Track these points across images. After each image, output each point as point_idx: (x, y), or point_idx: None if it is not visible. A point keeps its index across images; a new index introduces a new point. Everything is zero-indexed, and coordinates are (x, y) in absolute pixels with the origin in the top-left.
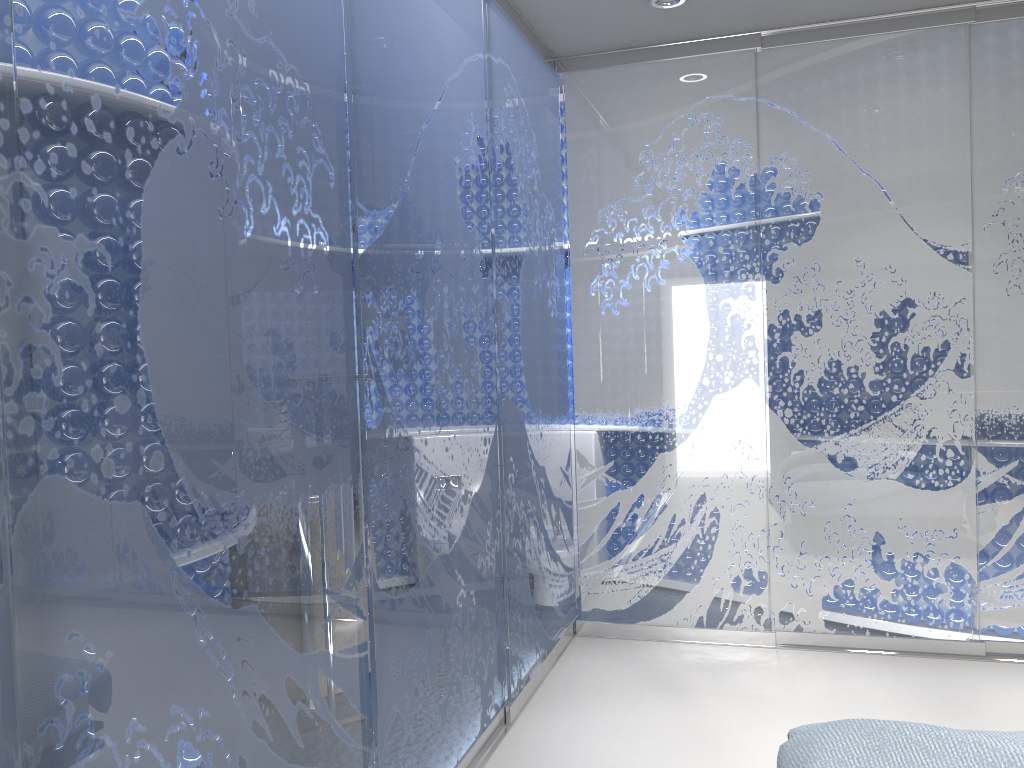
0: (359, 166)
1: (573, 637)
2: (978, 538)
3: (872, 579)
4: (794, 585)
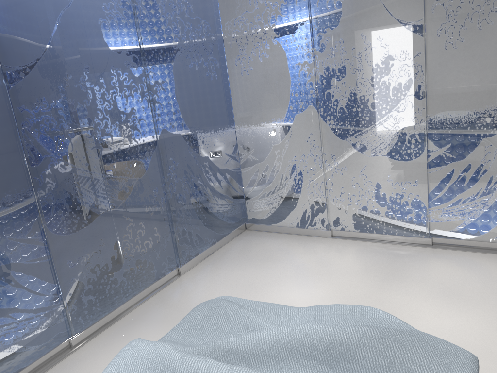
0: (0, 47)
1: (244, 230)
2: (428, 186)
3: (375, 206)
4: (339, 208)
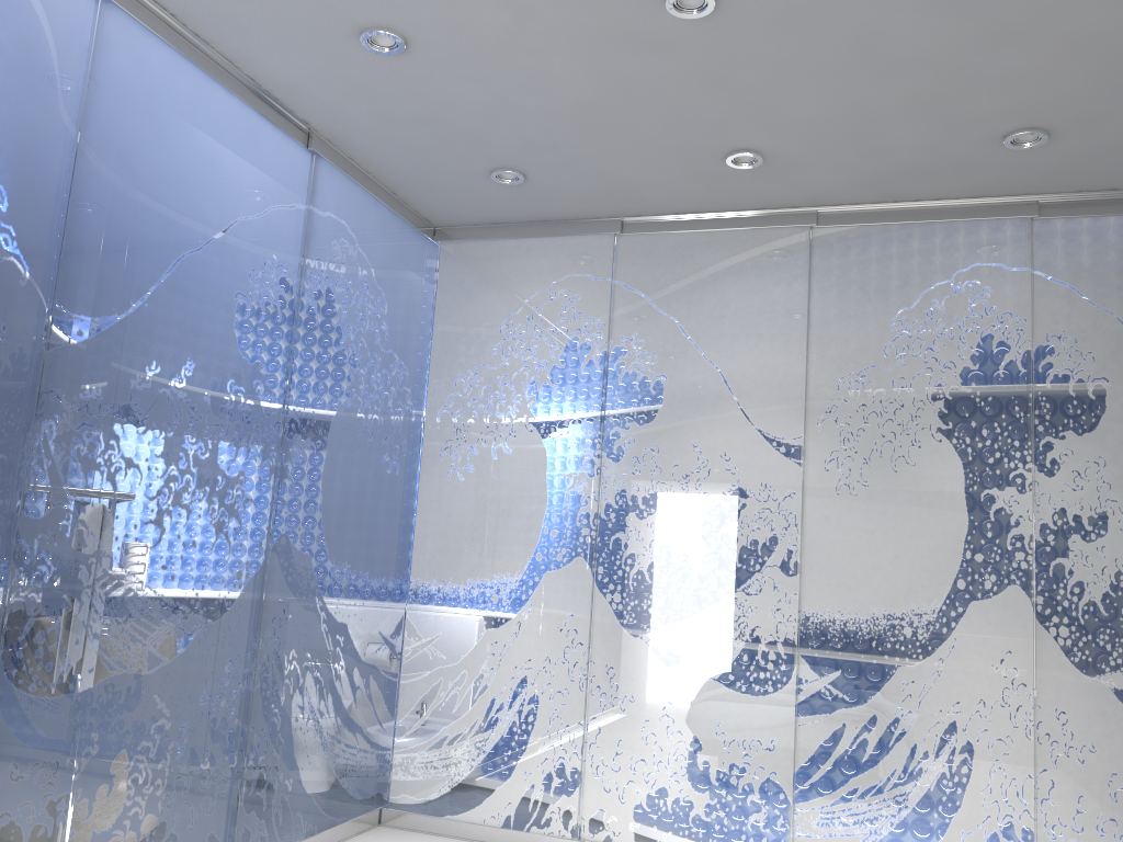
0: (65, 271)
1: (375, 826)
2: (795, 753)
3: (686, 789)
4: (607, 789)
